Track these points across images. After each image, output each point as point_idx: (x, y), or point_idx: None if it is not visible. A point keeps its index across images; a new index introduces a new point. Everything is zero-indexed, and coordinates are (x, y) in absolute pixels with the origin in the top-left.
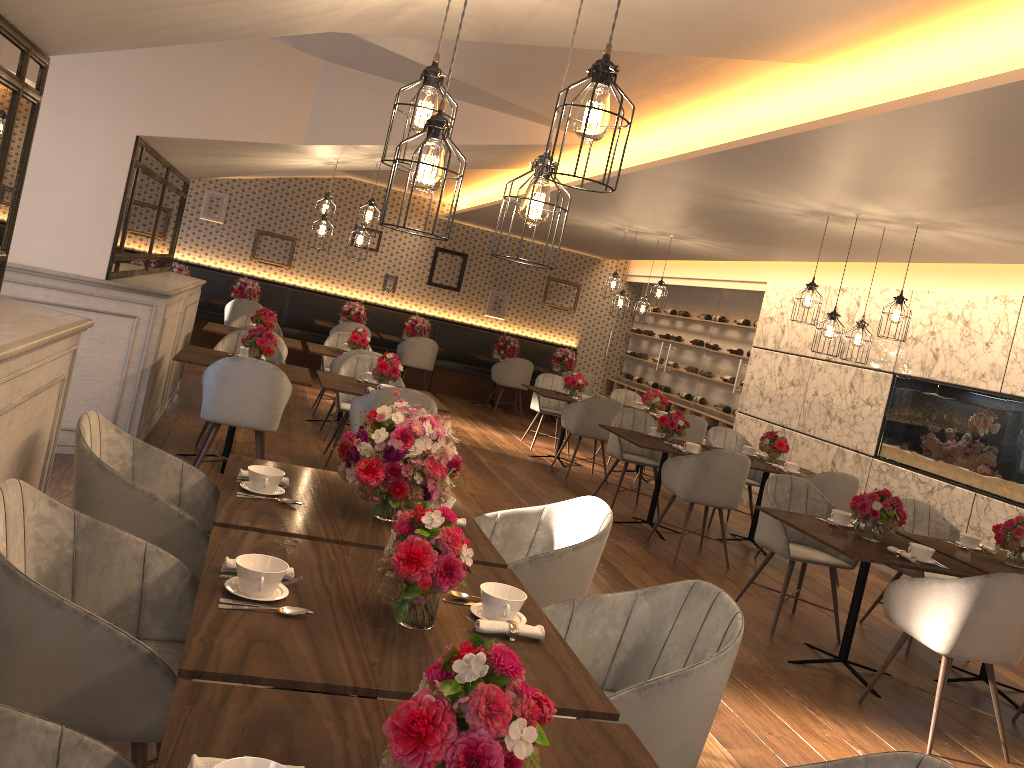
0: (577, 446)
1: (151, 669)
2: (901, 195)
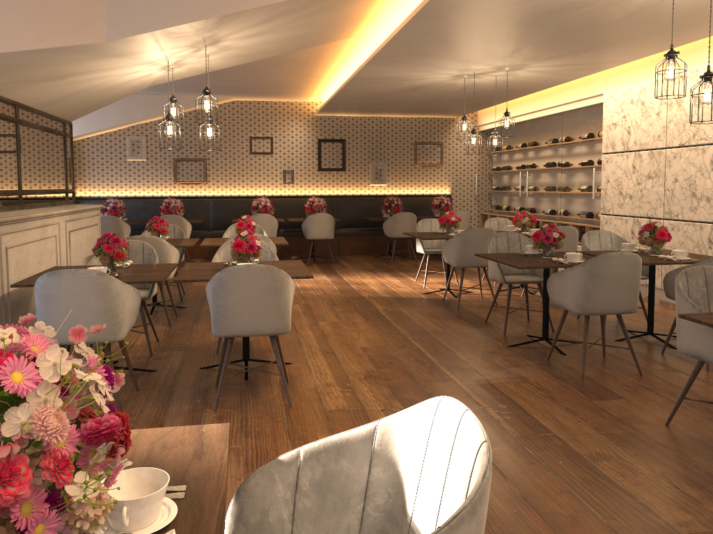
0: (462, 277)
1: None
2: None
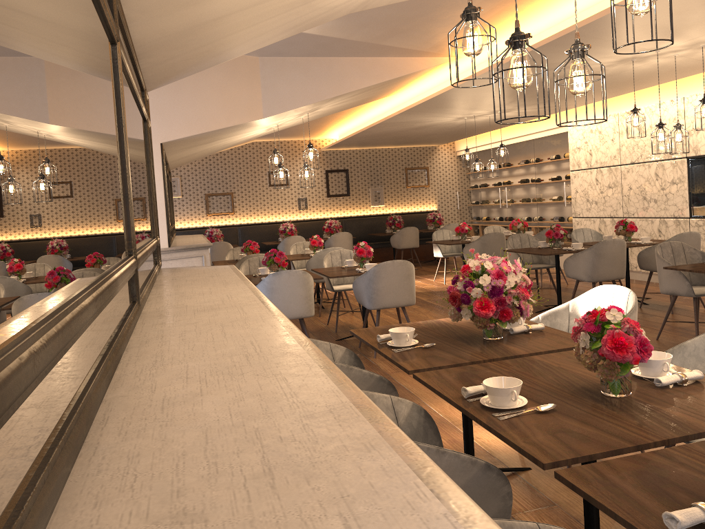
0: None
1: (489, 474)
2: (699, 26)
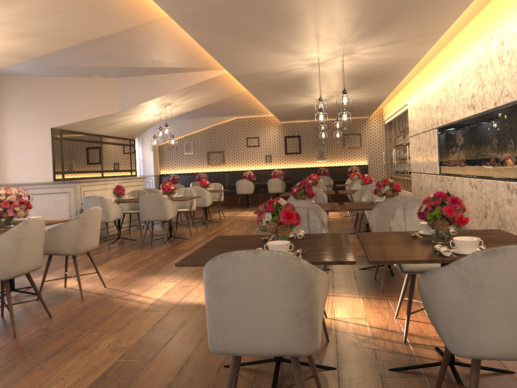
0: None
1: None
2: (293, 46)
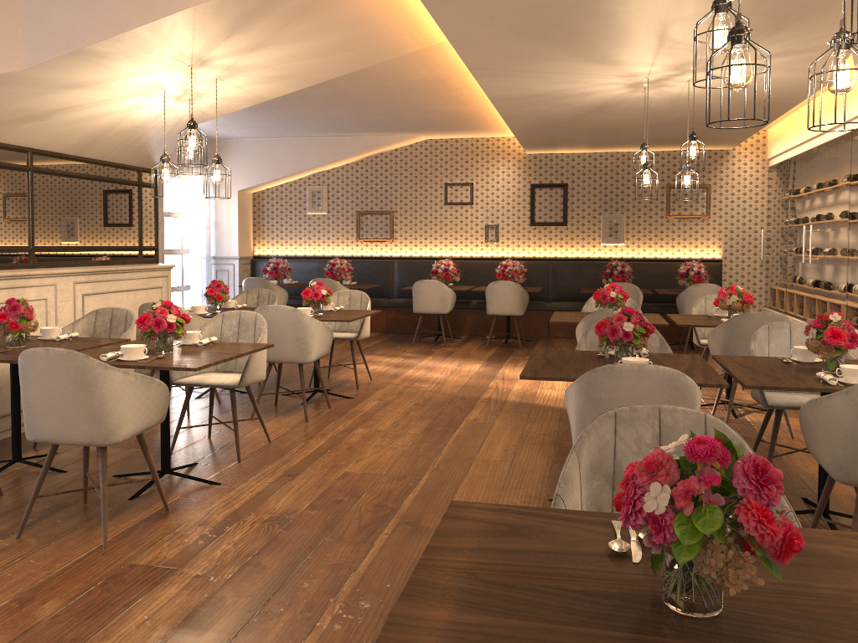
0: None
1: None
2: None
